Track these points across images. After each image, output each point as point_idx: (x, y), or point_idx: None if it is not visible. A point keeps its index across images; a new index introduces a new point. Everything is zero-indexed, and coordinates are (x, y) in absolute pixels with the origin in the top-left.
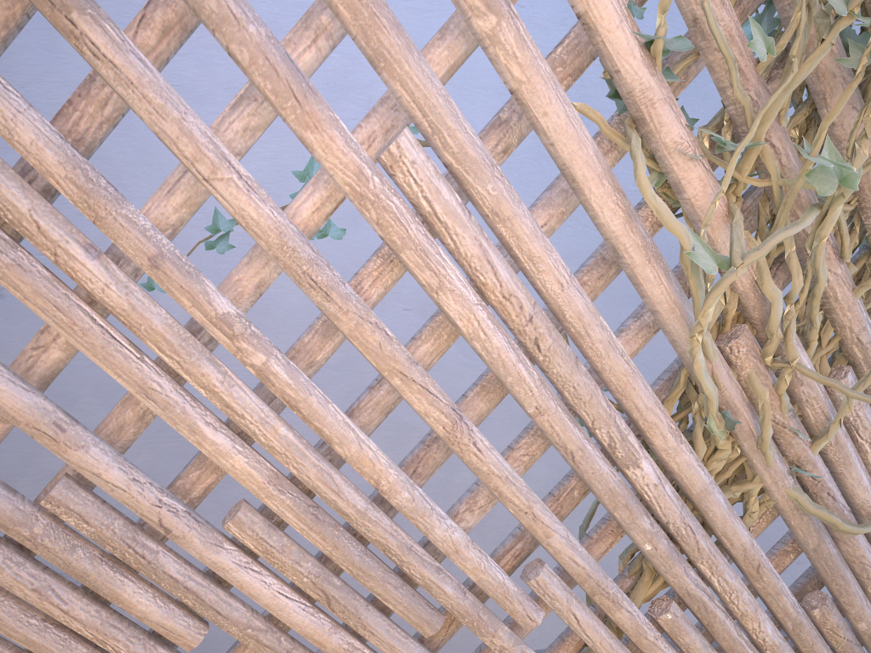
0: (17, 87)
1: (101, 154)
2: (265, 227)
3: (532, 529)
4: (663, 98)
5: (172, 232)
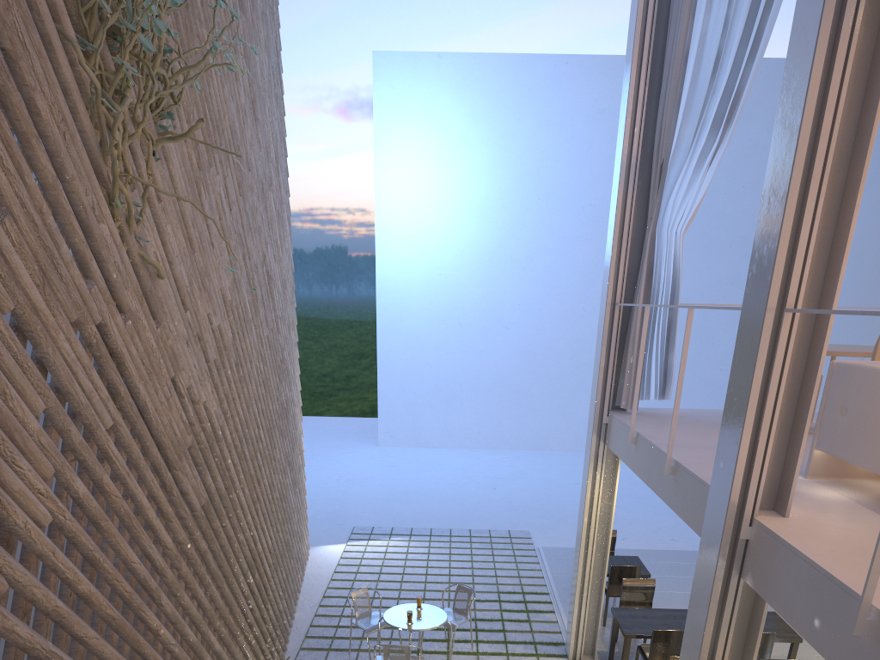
0: None
1: None
2: None
3: (86, 254)
4: (67, 13)
5: None
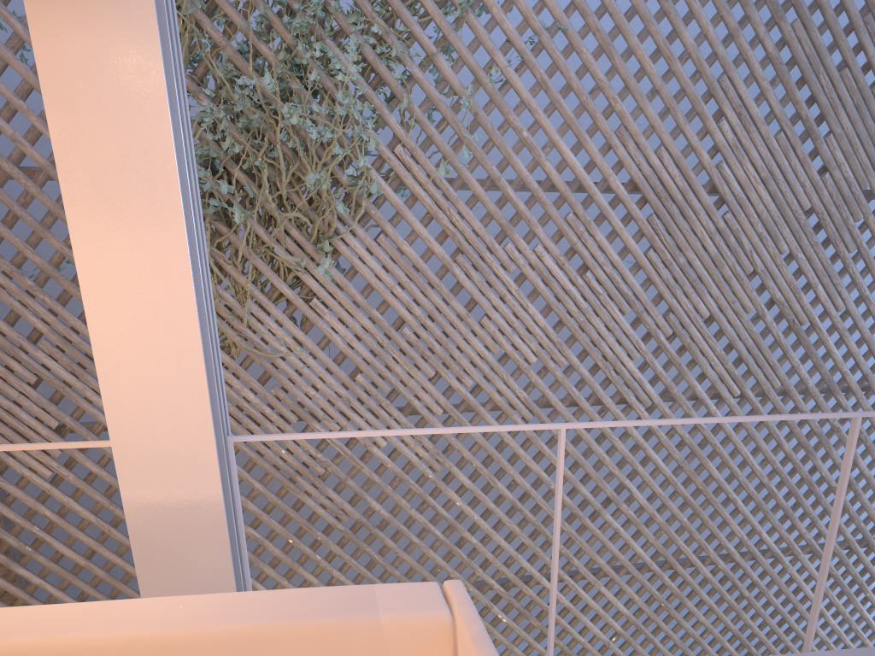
0: (14, 197)
1: (55, 226)
2: (38, 262)
3: None
4: None
5: (20, 265)
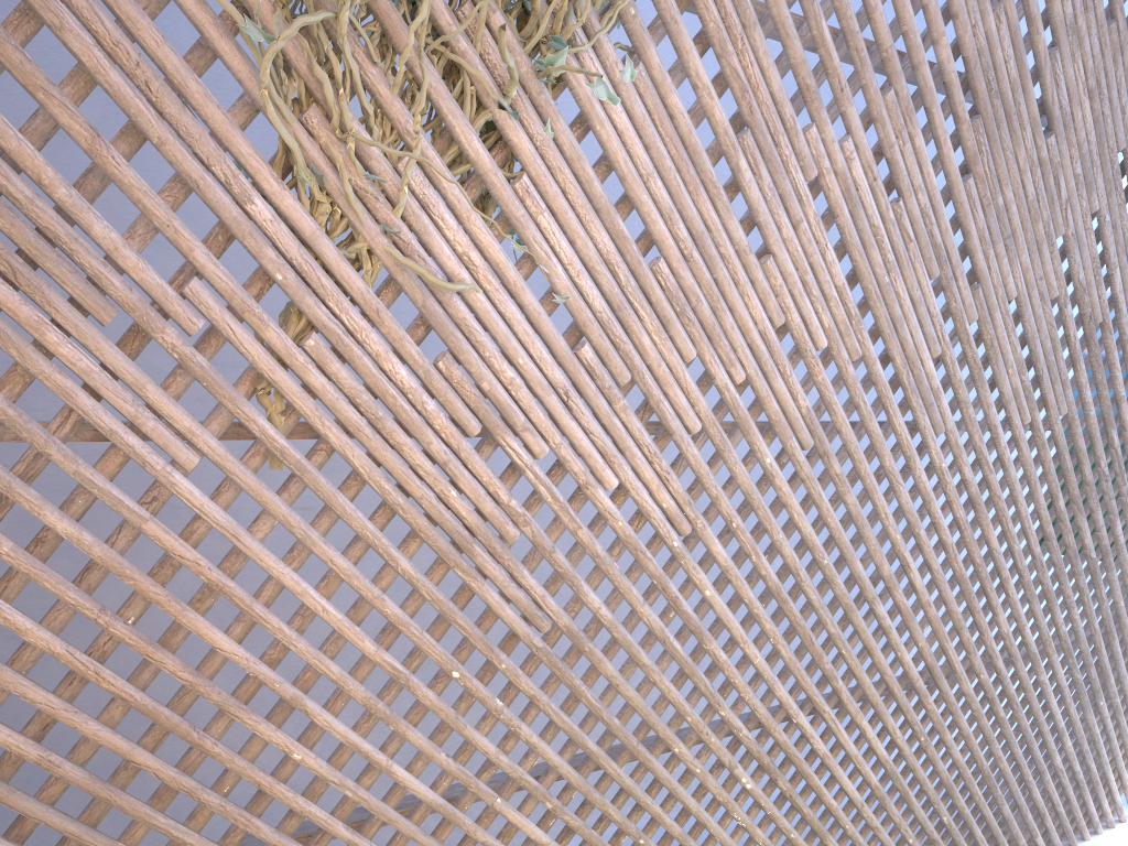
0: None
1: None
2: None
3: (178, 243)
4: None
5: None
